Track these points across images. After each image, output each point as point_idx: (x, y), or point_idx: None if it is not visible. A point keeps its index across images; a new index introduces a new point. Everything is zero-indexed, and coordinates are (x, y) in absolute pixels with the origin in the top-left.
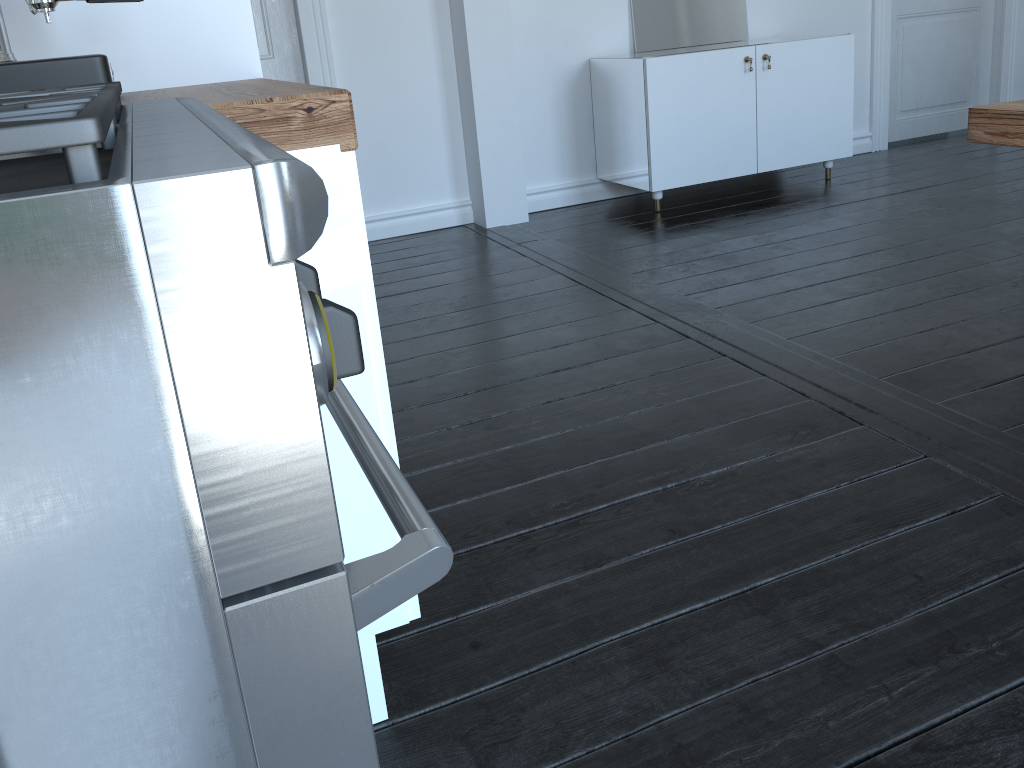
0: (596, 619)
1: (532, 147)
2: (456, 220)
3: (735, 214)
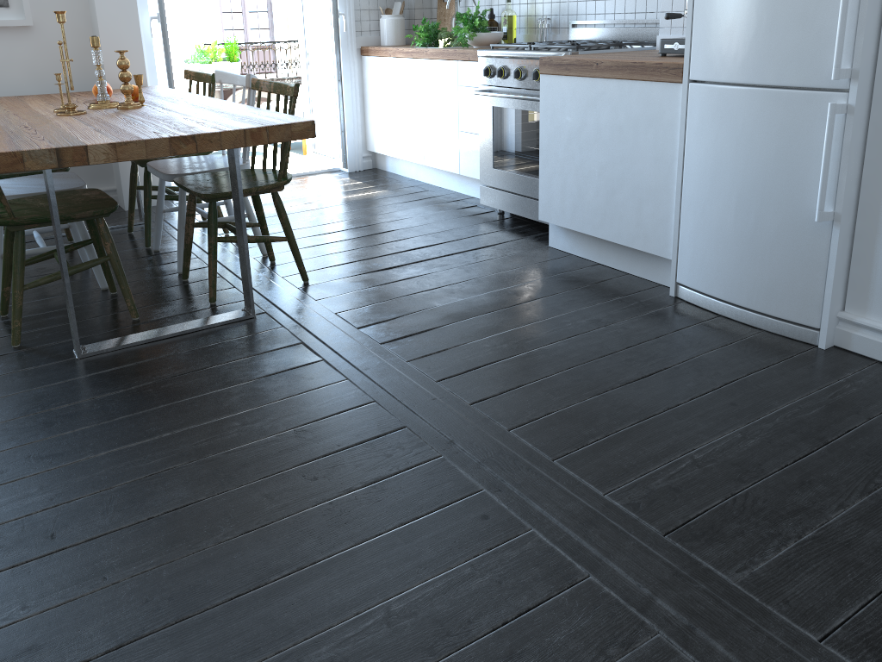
0: (493, 263)
1: None
2: None
3: None
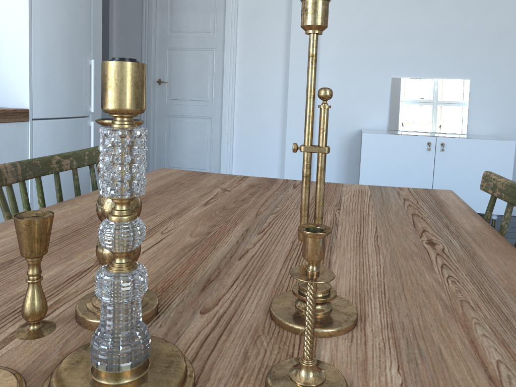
0: None
1: None
2: None
3: None
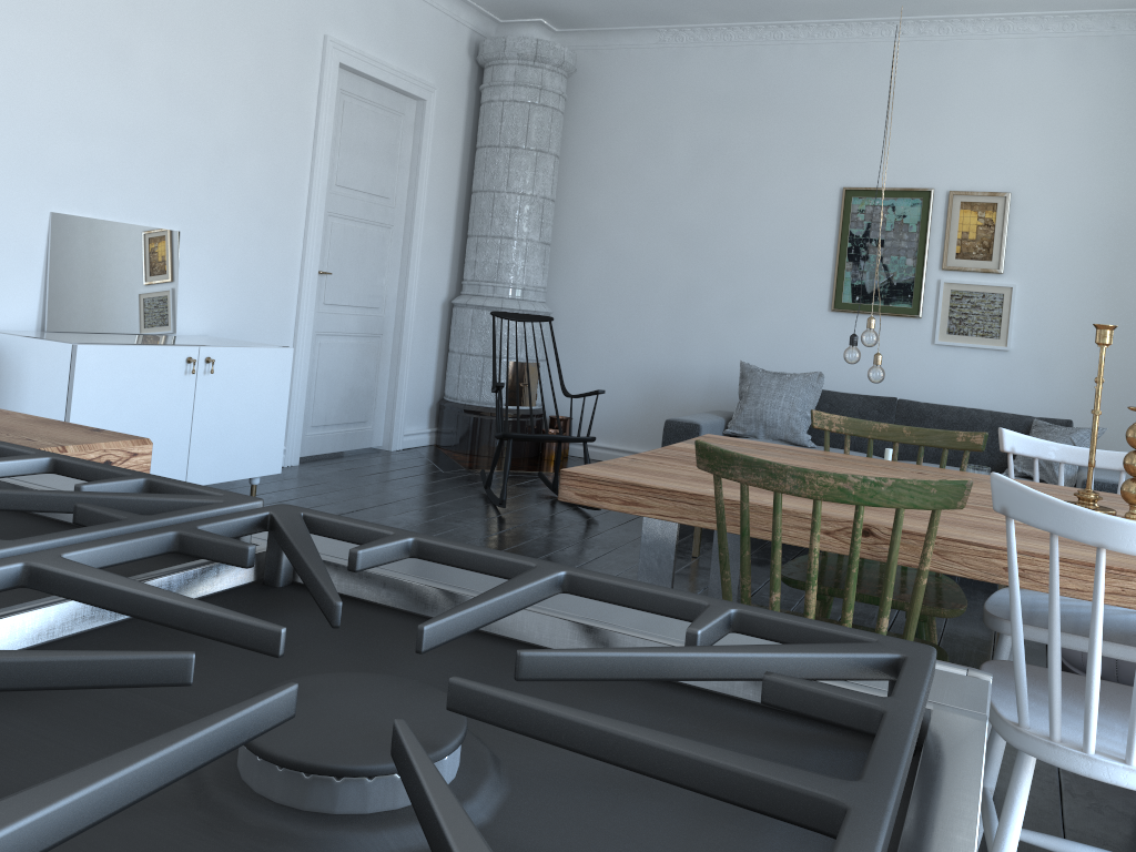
0: None
1: None
2: None
3: None
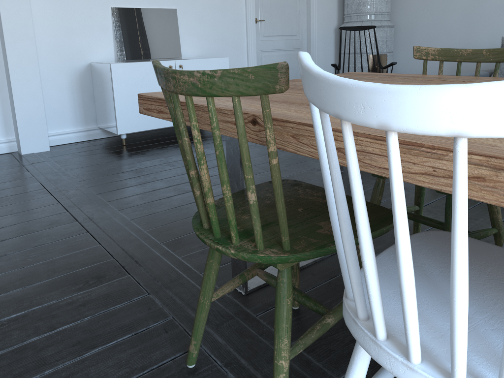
0: None
1: (56, 109)
2: (6, 150)
3: (162, 146)
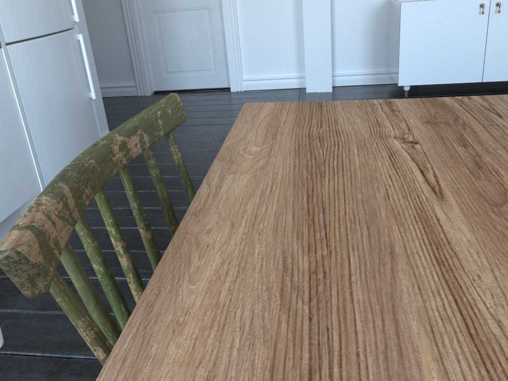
0: None
1: (346, 49)
2: (296, 85)
3: None
